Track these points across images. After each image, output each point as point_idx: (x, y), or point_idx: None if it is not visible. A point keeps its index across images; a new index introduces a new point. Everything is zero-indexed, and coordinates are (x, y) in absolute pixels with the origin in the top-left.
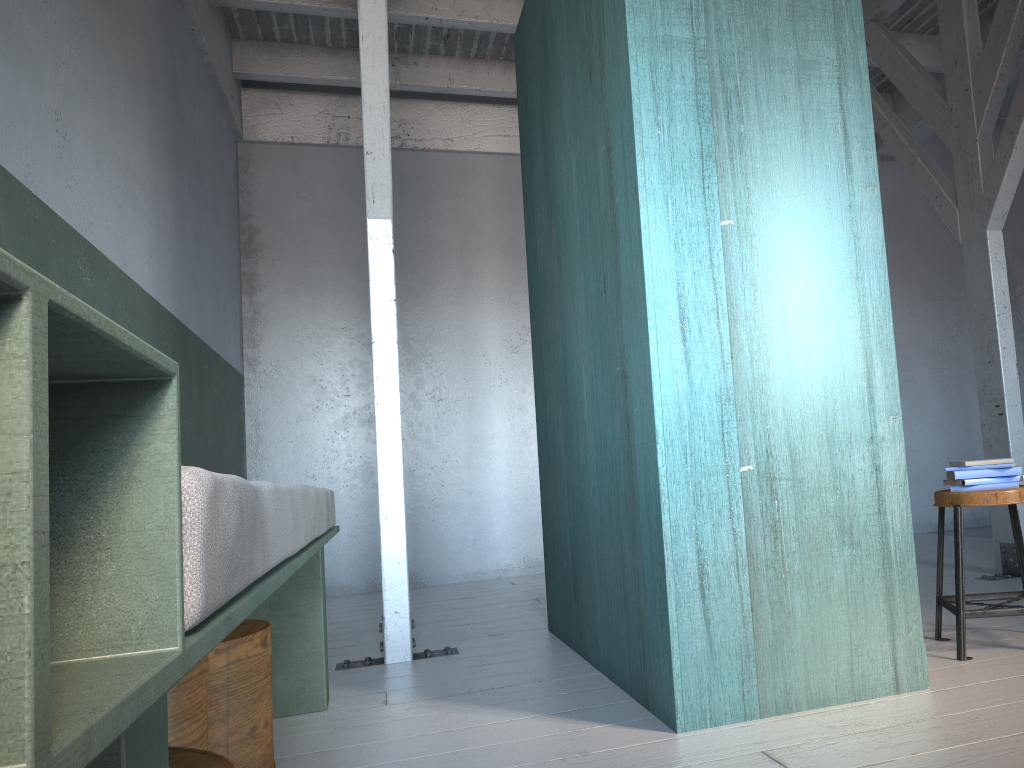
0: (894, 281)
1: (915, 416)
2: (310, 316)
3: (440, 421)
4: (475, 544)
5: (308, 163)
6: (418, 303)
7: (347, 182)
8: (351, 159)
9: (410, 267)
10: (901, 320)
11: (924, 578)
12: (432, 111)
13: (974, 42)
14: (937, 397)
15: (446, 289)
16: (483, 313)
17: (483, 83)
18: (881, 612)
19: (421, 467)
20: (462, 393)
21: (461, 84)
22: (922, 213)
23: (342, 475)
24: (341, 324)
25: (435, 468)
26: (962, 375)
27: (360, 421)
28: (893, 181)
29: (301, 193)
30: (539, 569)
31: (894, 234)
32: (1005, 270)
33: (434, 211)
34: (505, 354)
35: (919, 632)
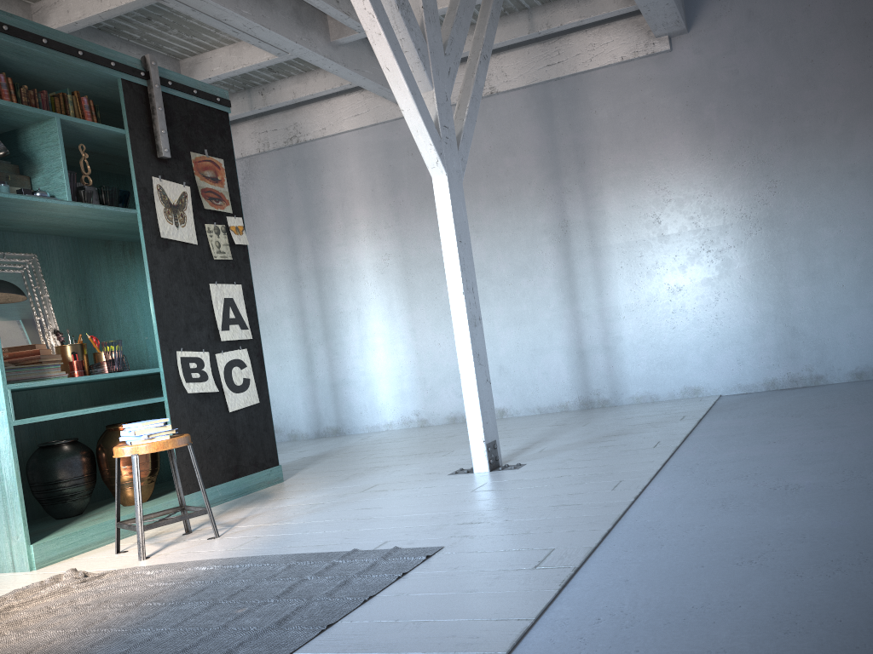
0: (694, 156)
1: (720, 285)
2: (267, 267)
3: (342, 327)
4: (371, 408)
5: (254, 167)
6: (322, 248)
7: (275, 174)
8: (276, 158)
9: (315, 224)
10: (703, 193)
11: (449, 465)
12: (310, 112)
13: (414, 4)
14: (745, 263)
15: (337, 235)
16: (360, 248)
17: (313, 89)
18: (3, 525)
19: (335, 358)
20: (353, 306)
21: (300, 94)
22: (725, 78)
23: (294, 366)
24: (283, 269)
25: (343, 358)
26: (775, 237)
27: (300, 331)
28: (690, 54)
29: (253, 188)
30: (411, 425)
31: (693, 108)
32: (450, 210)
33: (324, 182)
34: (376, 275)
35: (23, 539)
